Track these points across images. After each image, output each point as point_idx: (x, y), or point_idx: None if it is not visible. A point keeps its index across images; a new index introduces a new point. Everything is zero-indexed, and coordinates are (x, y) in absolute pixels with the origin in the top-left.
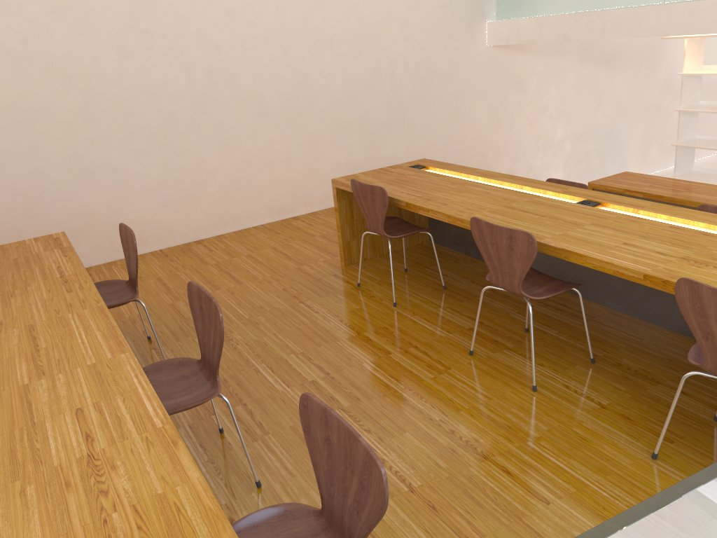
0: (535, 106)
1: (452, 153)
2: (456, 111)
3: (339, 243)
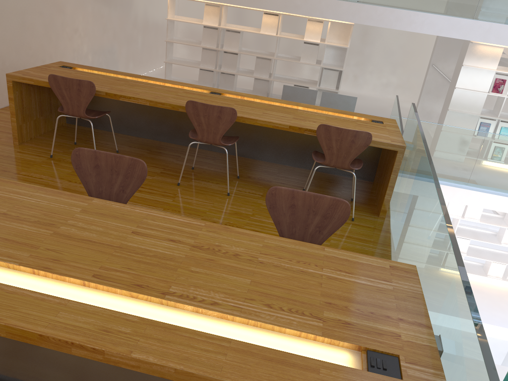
0: (72, 27)
1: (23, 57)
2: (24, 24)
3: (12, 126)
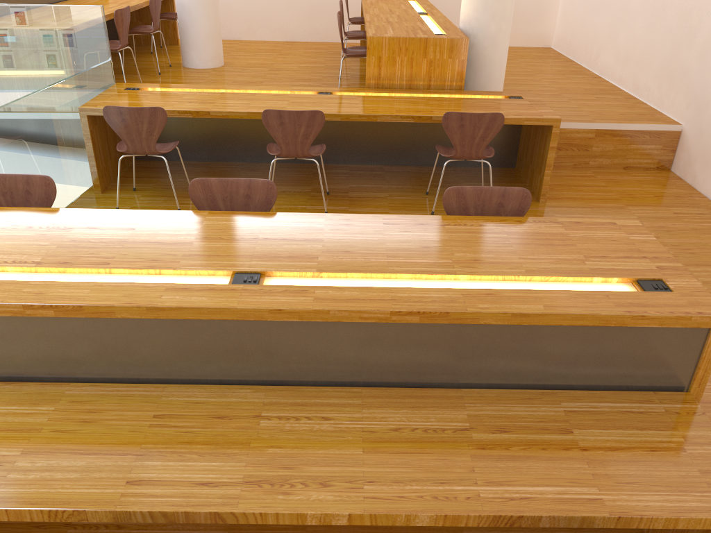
0: None
1: None
2: None
3: None
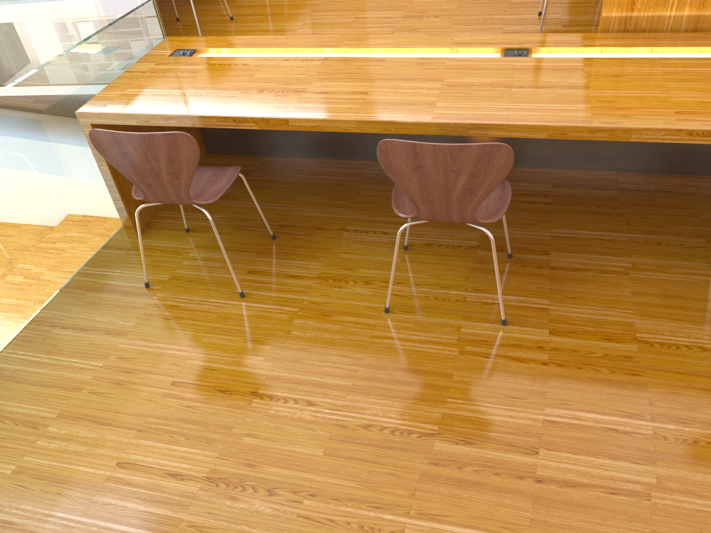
0: None
1: None
2: None
3: None
